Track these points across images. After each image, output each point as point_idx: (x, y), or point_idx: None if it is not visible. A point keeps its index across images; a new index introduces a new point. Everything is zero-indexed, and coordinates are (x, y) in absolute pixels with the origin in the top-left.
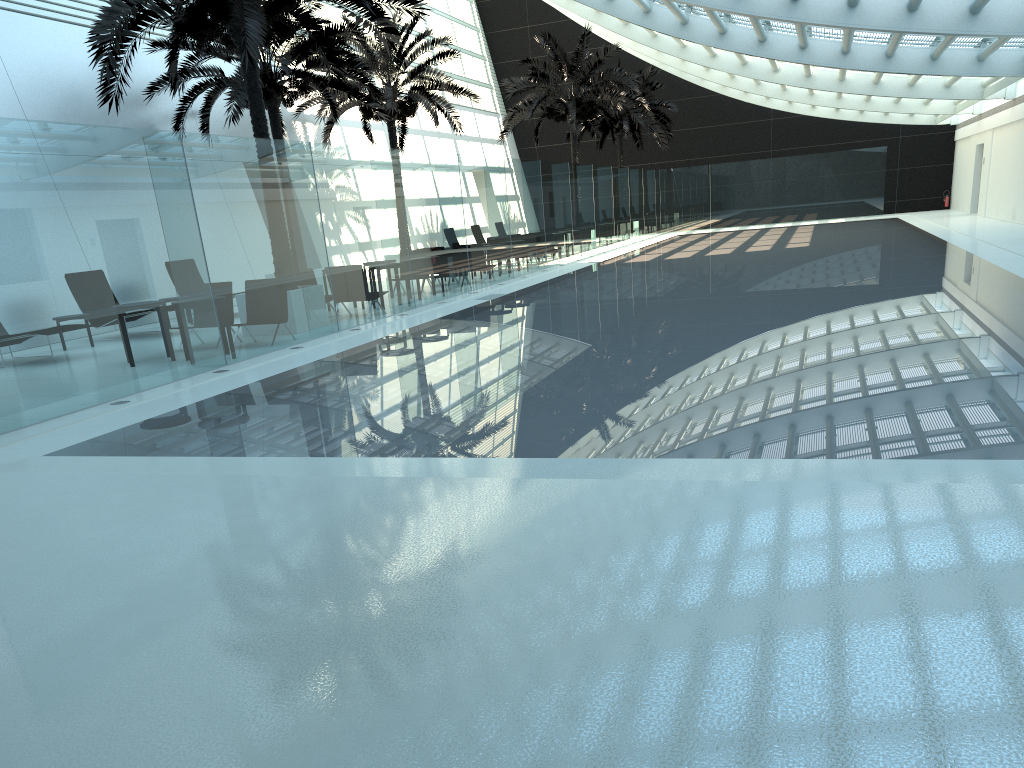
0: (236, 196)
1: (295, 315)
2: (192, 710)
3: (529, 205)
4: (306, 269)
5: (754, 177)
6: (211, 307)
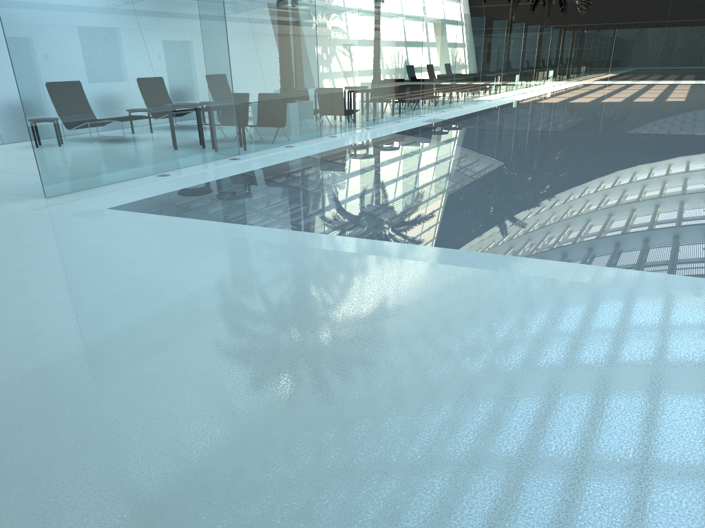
0: (257, 28)
1: (291, 122)
2: (177, 410)
3: (472, 51)
4: (302, 88)
5: (650, 42)
6: (232, 111)
